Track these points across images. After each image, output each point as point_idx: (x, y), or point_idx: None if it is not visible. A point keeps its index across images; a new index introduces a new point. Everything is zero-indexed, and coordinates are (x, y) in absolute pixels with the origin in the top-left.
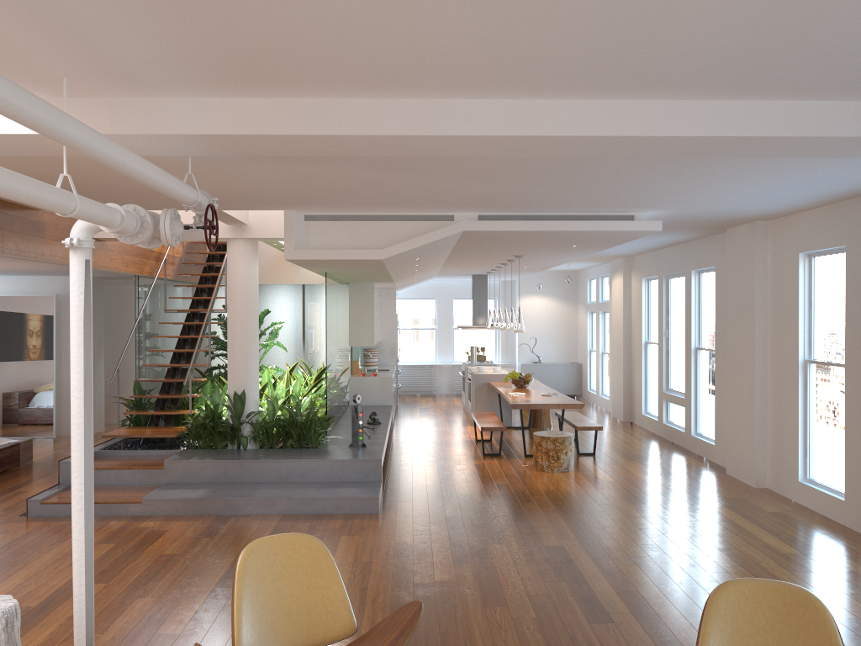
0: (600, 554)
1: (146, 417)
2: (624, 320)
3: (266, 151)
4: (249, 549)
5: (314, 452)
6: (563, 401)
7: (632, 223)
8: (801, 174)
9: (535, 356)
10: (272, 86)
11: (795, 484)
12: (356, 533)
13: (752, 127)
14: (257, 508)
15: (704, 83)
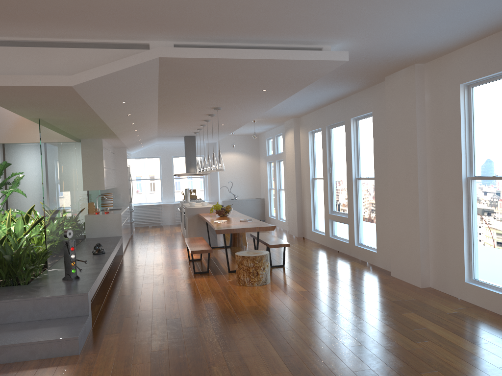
0: None
1: None
2: (295, 163)
3: None
4: None
5: (21, 290)
6: (258, 225)
7: (322, 53)
8: None
9: (232, 195)
10: None
11: (462, 285)
12: None
13: None
14: None
15: None
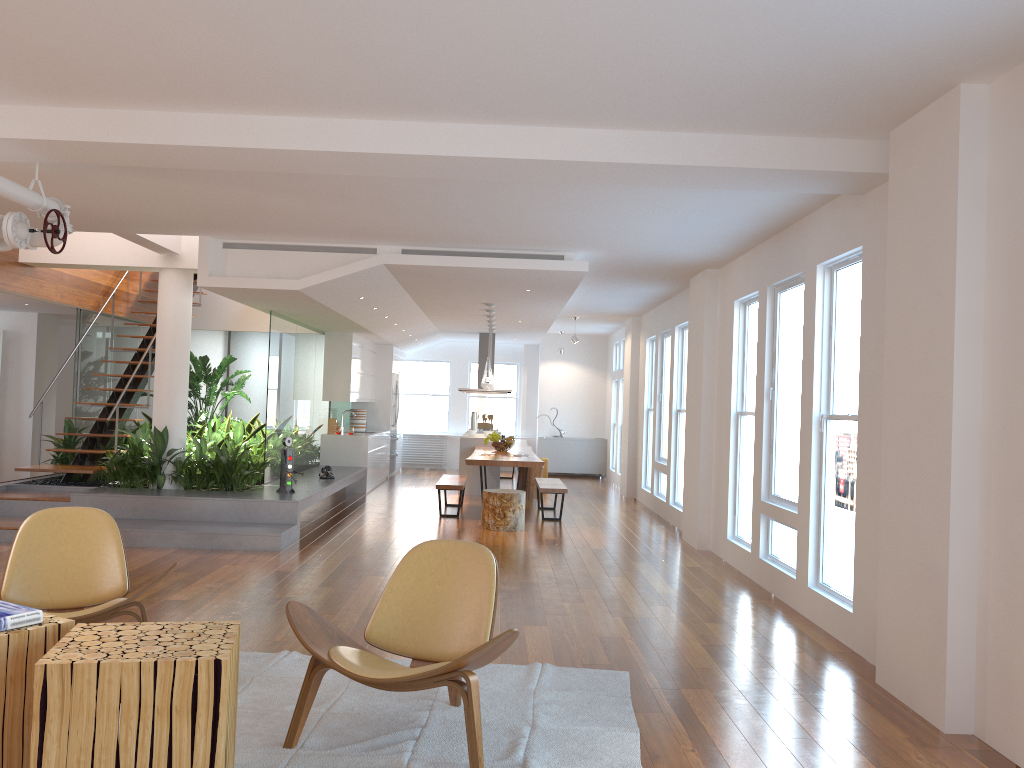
0: None
1: (73, 456)
2: (631, 385)
3: (100, 160)
4: (35, 515)
5: (233, 494)
6: (525, 460)
7: (558, 262)
8: (667, 209)
9: (557, 429)
10: (78, 96)
11: (725, 543)
12: (241, 563)
13: (532, 150)
14: (155, 541)
15: (466, 107)
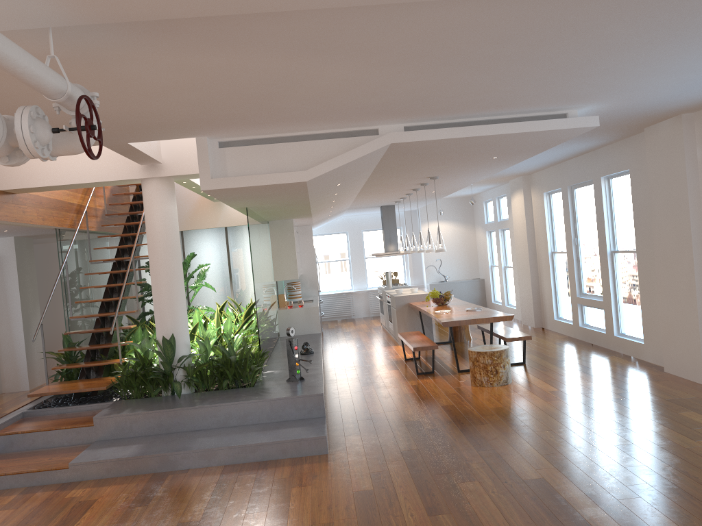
0: (591, 486)
1: (77, 370)
2: (527, 233)
3: (151, 8)
4: None
5: (251, 392)
6: (492, 315)
7: (568, 120)
8: None
9: (441, 276)
10: None
11: None
12: (307, 483)
13: None
14: (196, 461)
15: None
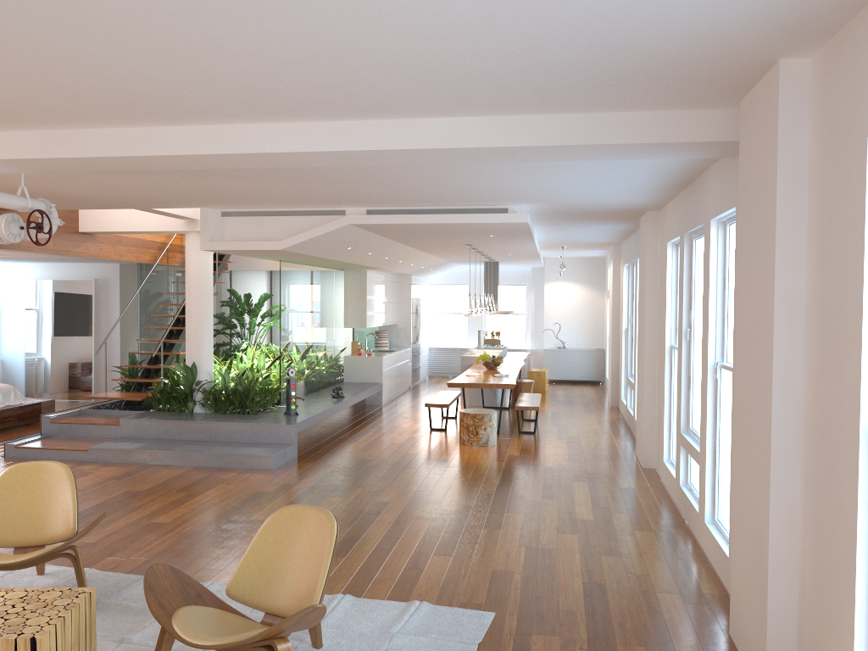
0: (412, 510)
1: (134, 384)
2: (613, 306)
3: (62, 169)
4: (8, 469)
5: (246, 417)
6: (500, 382)
7: (500, 215)
8: (569, 172)
9: (561, 341)
10: (21, 123)
11: (662, 464)
12: (234, 483)
13: (400, 141)
14: (176, 460)
15: (330, 109)
